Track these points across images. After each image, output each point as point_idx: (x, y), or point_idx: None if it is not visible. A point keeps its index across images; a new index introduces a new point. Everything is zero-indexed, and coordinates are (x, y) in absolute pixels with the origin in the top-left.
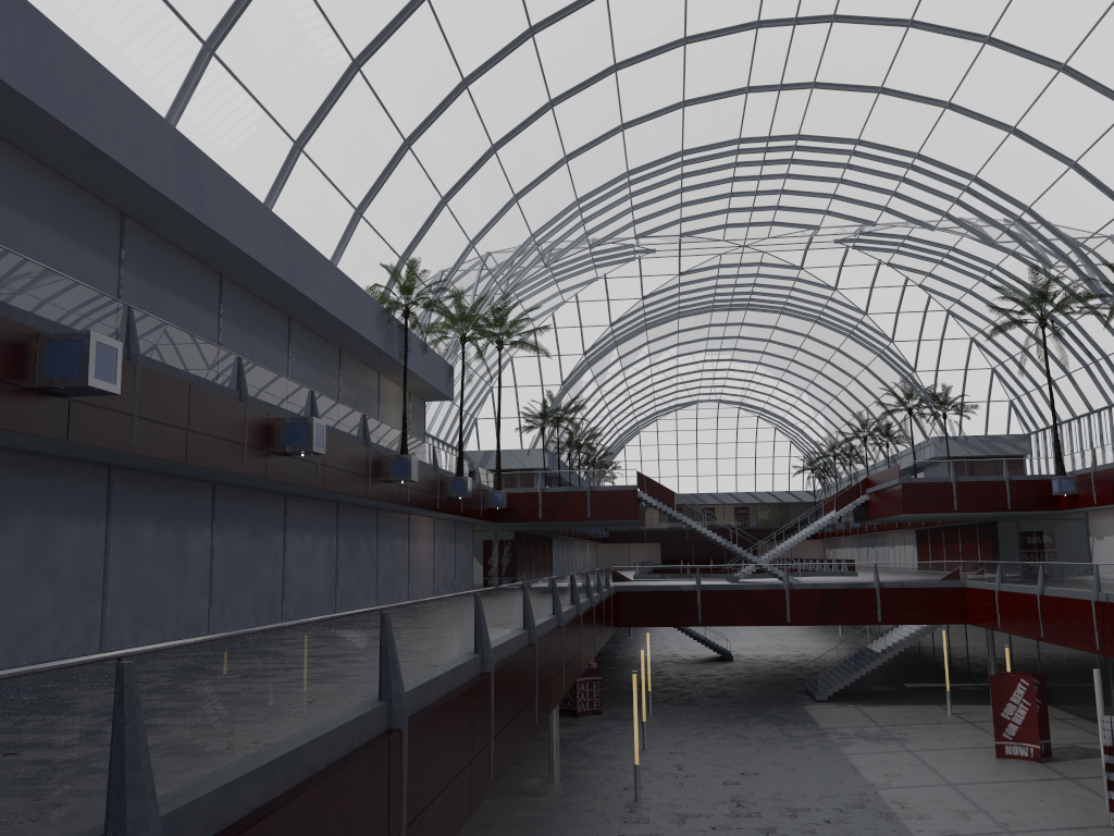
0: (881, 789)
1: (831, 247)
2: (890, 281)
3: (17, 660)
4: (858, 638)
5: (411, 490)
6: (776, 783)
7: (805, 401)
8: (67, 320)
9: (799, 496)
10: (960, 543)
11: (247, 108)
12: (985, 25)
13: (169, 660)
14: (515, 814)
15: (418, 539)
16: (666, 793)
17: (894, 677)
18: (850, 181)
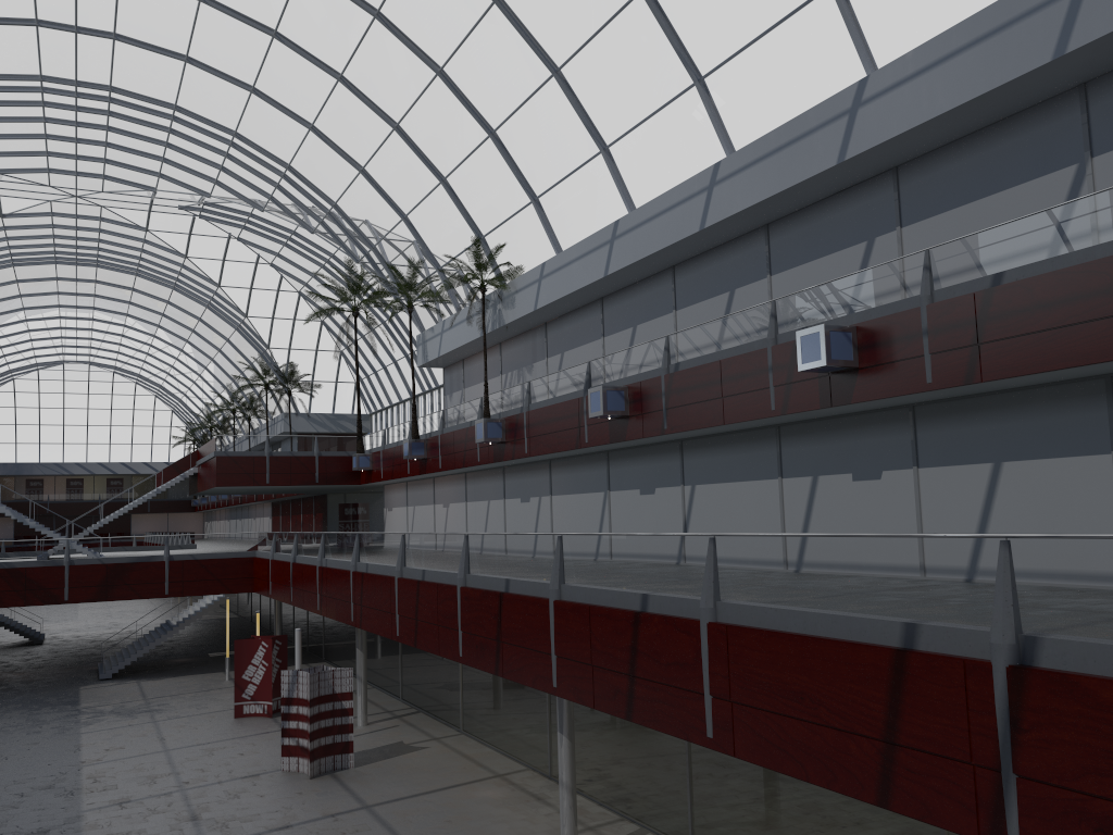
0: (89, 766)
1: (177, 213)
2: (242, 256)
3: None
4: (161, 612)
5: None
6: None
7: (179, 369)
8: None
9: None
10: (302, 515)
11: None
12: (270, 19)
13: None
14: None
15: None
16: None
17: (205, 648)
18: (177, 147)
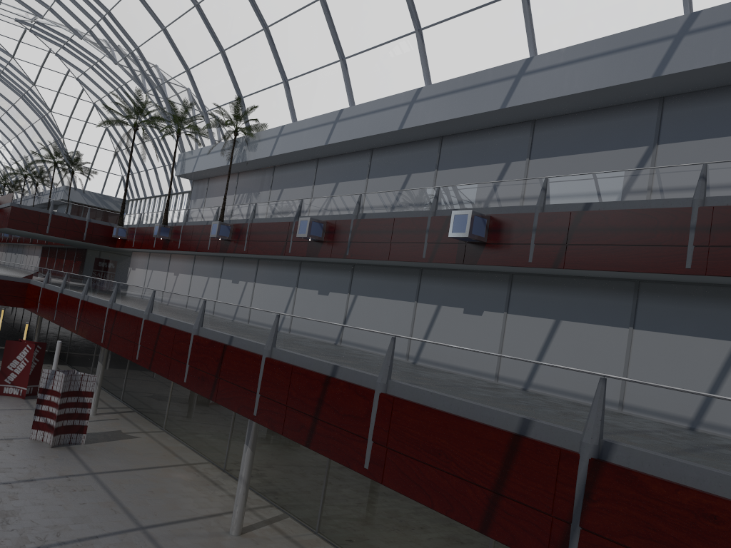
0: None
1: (13, 23)
2: (56, 67)
3: None
4: None
5: None
6: None
7: None
8: None
9: None
10: (64, 260)
11: None
12: None
13: None
14: None
15: None
16: None
17: None
18: None
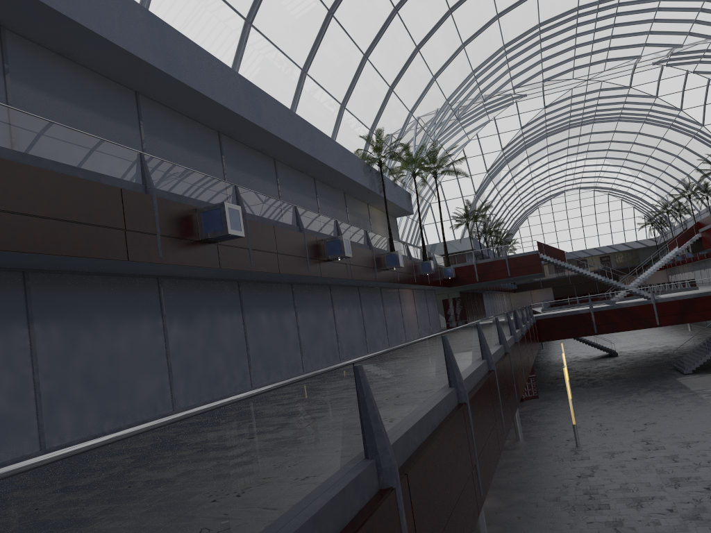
0: None
1: (650, 68)
2: (696, 84)
3: (213, 396)
4: (708, 330)
5: (399, 273)
6: (670, 427)
7: (641, 178)
8: (207, 199)
9: (644, 243)
10: None
11: (273, 54)
12: None
13: (370, 364)
14: (500, 462)
15: (405, 303)
16: (596, 440)
17: None
18: (660, 19)
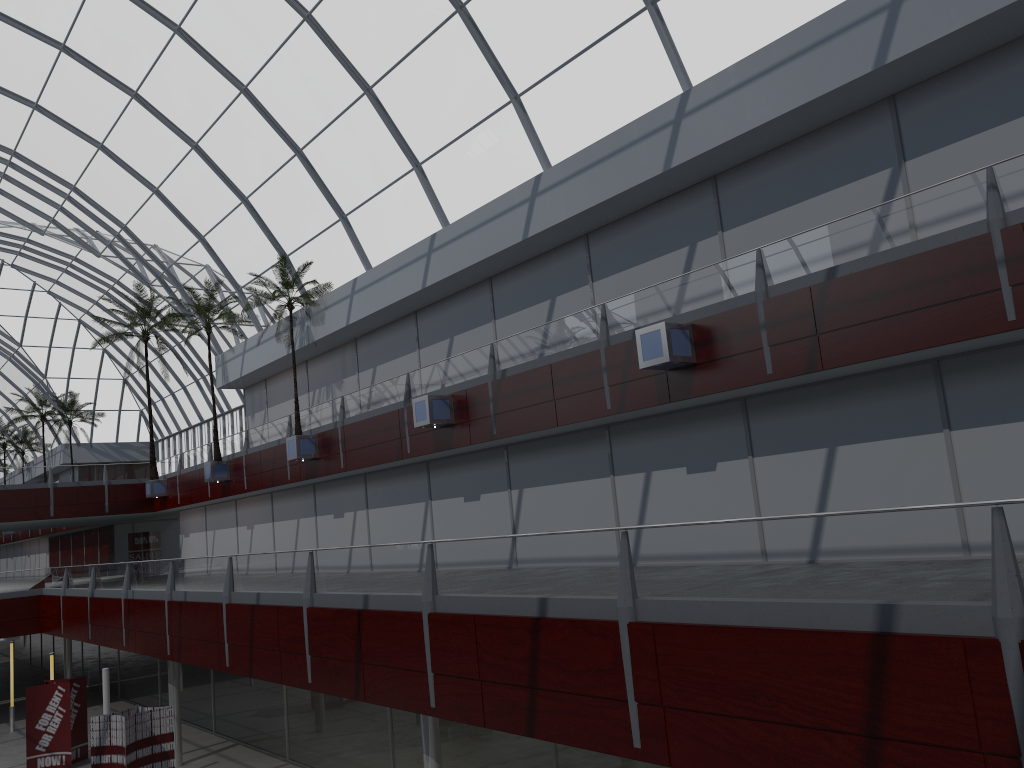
0: None
1: None
2: (17, 283)
3: None
4: None
5: None
6: None
7: None
8: None
9: None
10: (85, 548)
11: None
12: (58, 31)
13: None
14: None
15: None
16: None
17: None
18: None
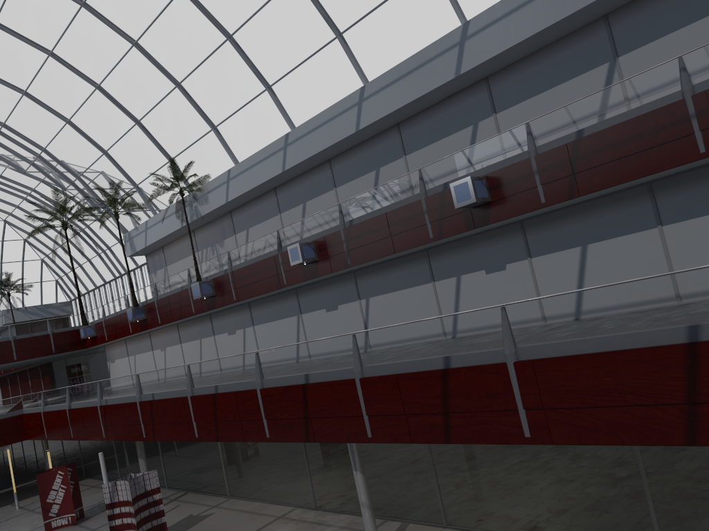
0: None
1: None
2: None
3: None
4: None
5: None
6: None
7: None
8: None
9: None
10: (30, 381)
11: None
12: None
13: None
14: None
15: None
16: None
17: None
18: None
